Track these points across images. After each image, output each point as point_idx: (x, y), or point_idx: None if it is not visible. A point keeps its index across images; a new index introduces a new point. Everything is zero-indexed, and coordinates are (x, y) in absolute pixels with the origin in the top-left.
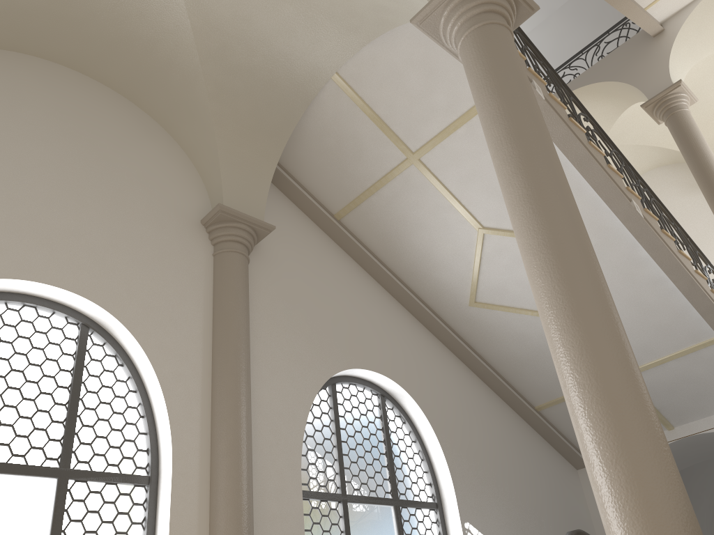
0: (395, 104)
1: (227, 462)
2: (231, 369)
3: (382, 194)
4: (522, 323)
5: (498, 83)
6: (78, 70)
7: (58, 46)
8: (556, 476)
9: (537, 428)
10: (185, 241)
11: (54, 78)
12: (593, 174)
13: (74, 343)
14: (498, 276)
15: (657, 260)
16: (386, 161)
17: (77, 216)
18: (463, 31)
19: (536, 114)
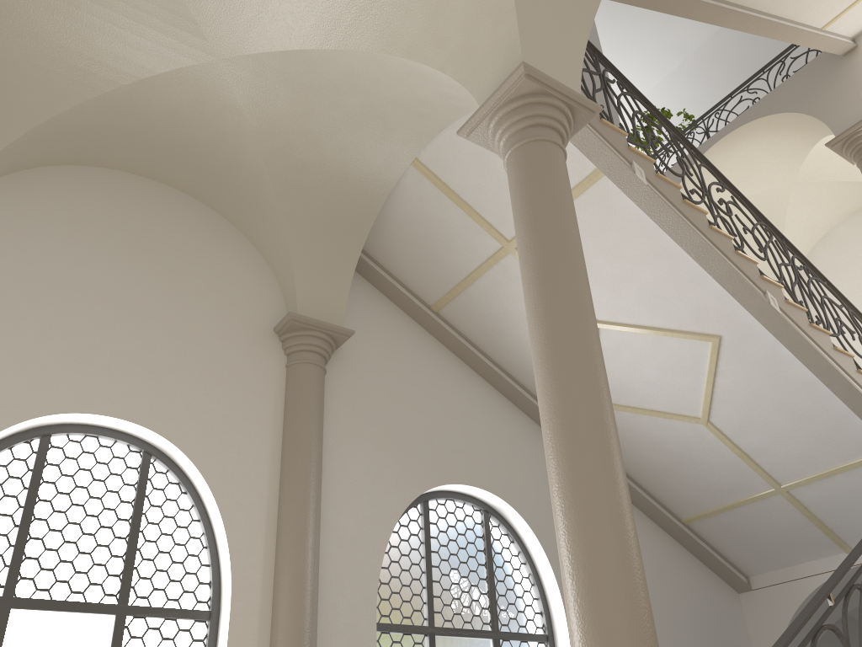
0: (483, 189)
1: (288, 599)
2: (298, 496)
3: (480, 285)
4: (655, 426)
5: (532, 215)
6: (143, 175)
7: (120, 155)
8: (708, 602)
9: (686, 544)
10: (254, 354)
11: (118, 188)
12: (714, 265)
13: (136, 472)
14: (621, 374)
15: (803, 360)
16: (480, 250)
17: (138, 338)
18: (508, 148)
19: (569, 253)
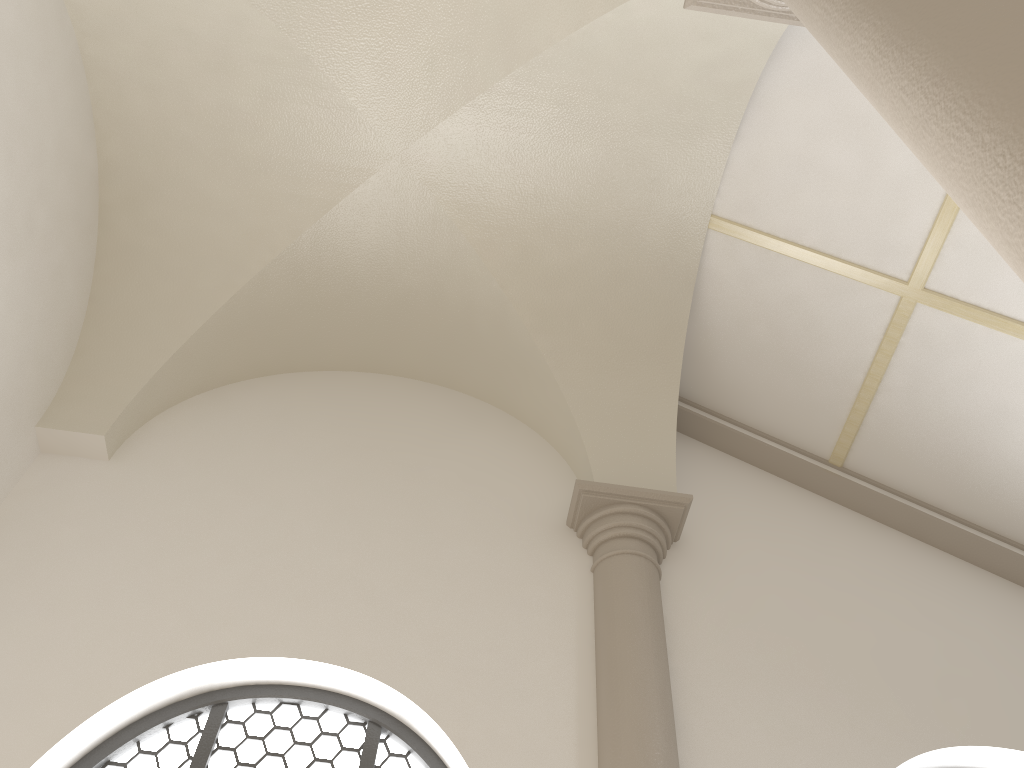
0: (829, 213)
1: None
2: (627, 765)
3: (893, 385)
4: None
5: None
6: (372, 370)
7: (335, 345)
8: None
9: None
10: (537, 557)
11: (339, 388)
12: None
13: (356, 756)
14: None
15: None
16: (868, 321)
17: (356, 551)
18: None
19: None
